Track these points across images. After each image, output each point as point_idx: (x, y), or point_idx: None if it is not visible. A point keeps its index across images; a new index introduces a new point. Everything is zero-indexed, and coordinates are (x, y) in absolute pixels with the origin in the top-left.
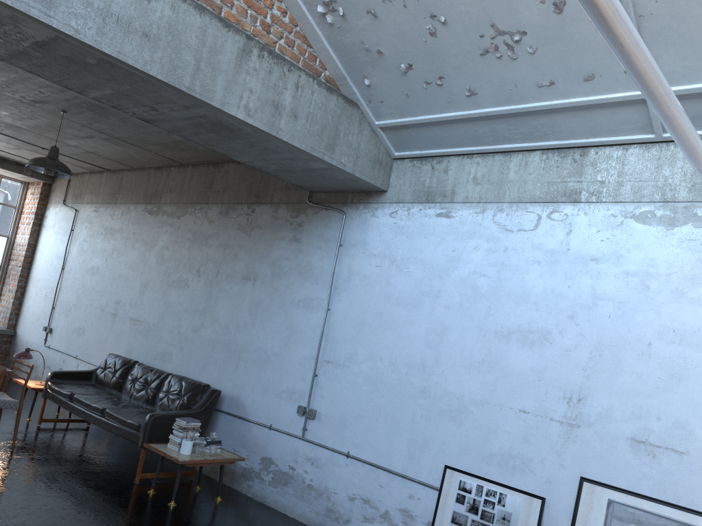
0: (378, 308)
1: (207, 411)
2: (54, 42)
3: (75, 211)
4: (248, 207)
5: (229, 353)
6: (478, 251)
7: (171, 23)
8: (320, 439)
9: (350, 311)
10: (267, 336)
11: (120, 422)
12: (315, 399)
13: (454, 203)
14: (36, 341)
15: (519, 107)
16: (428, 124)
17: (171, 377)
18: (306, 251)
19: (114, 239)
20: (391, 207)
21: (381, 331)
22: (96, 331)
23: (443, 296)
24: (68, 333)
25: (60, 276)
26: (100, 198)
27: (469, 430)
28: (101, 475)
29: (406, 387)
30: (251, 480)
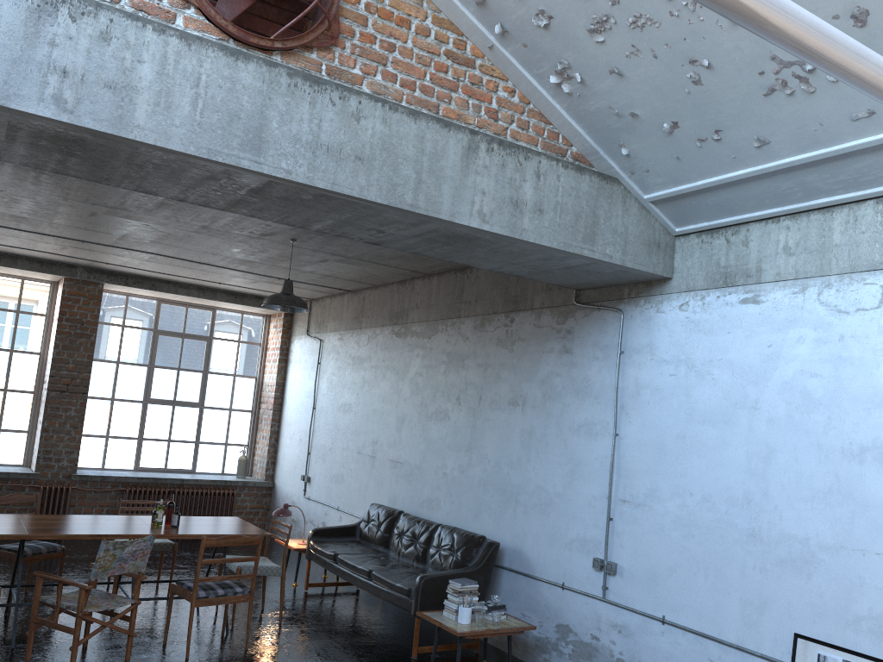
0: (678, 429)
1: (485, 569)
2: (268, 186)
3: (319, 342)
4: (506, 316)
5: (503, 495)
6: (804, 344)
7: (384, 138)
8: (625, 600)
9: (644, 435)
10: (545, 473)
11: (388, 586)
12: (613, 549)
13: (762, 284)
14: (295, 492)
15: (831, 149)
16: (712, 188)
17: (441, 529)
18: (580, 363)
19: (363, 369)
20: (680, 297)
21: (686, 459)
22: (355, 478)
23: (763, 407)
24: (326, 482)
25: (312, 416)
26: (344, 324)
27: (823, 585)
28: (375, 650)
29: (728, 530)
30: (547, 653)
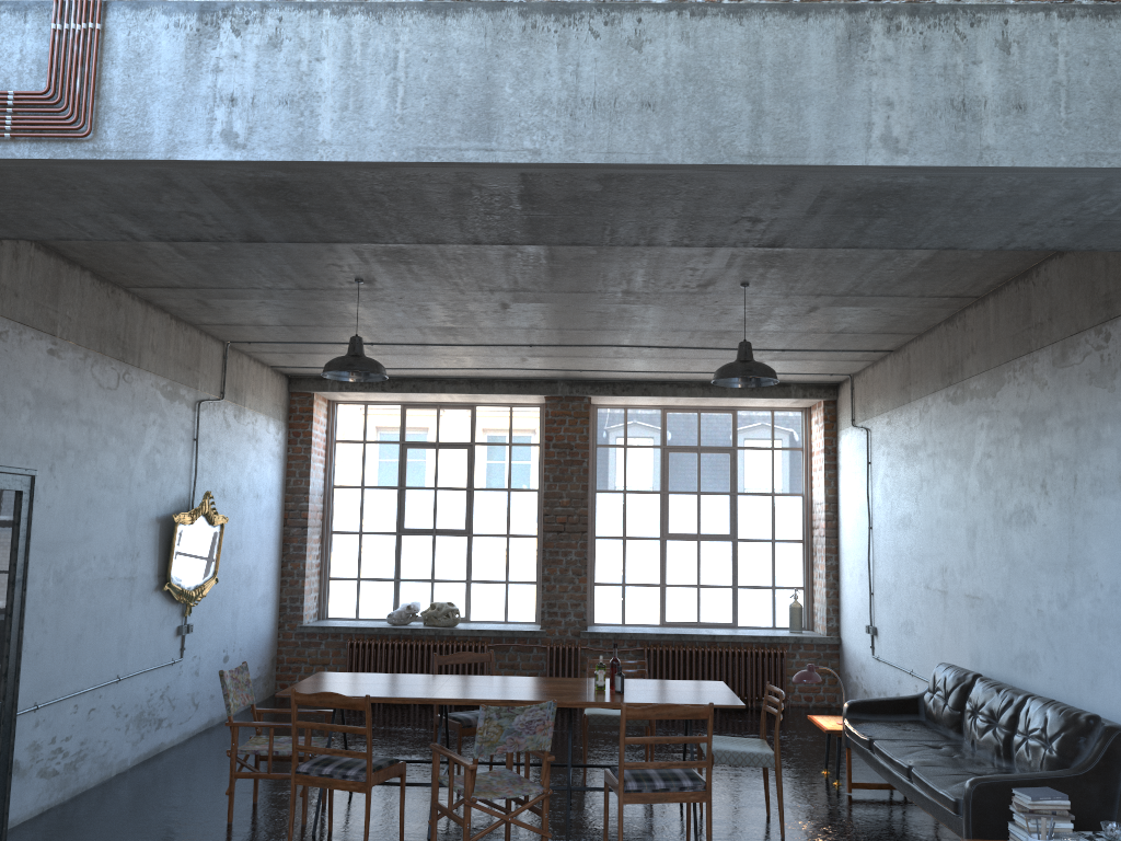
0: None
1: (1102, 775)
2: (530, 184)
3: (866, 433)
4: (1096, 332)
5: None
6: None
7: (688, 63)
8: None
9: None
10: None
11: (930, 793)
12: None
13: None
14: (863, 651)
15: None
16: None
17: (1029, 703)
18: None
19: (918, 461)
20: None
21: None
22: (926, 626)
23: None
24: (894, 634)
25: (869, 540)
26: (890, 401)
27: None
28: None
29: None
30: None
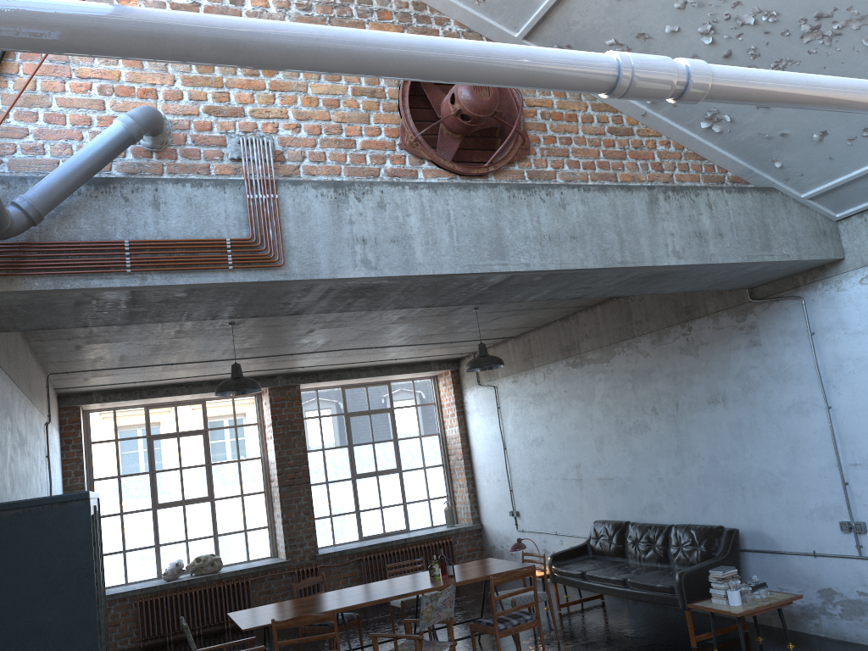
0: None
1: (733, 555)
2: (508, 279)
3: (493, 389)
4: (682, 326)
5: (727, 485)
6: None
7: (587, 215)
8: None
9: (858, 402)
10: (765, 456)
11: (648, 588)
12: (857, 510)
13: None
14: (507, 528)
15: None
16: (867, 174)
17: (675, 529)
18: (772, 352)
19: (546, 403)
20: (858, 273)
21: None
22: (566, 502)
23: None
24: (537, 512)
25: (505, 456)
26: (514, 368)
27: None
28: (655, 647)
29: None
30: (816, 618)
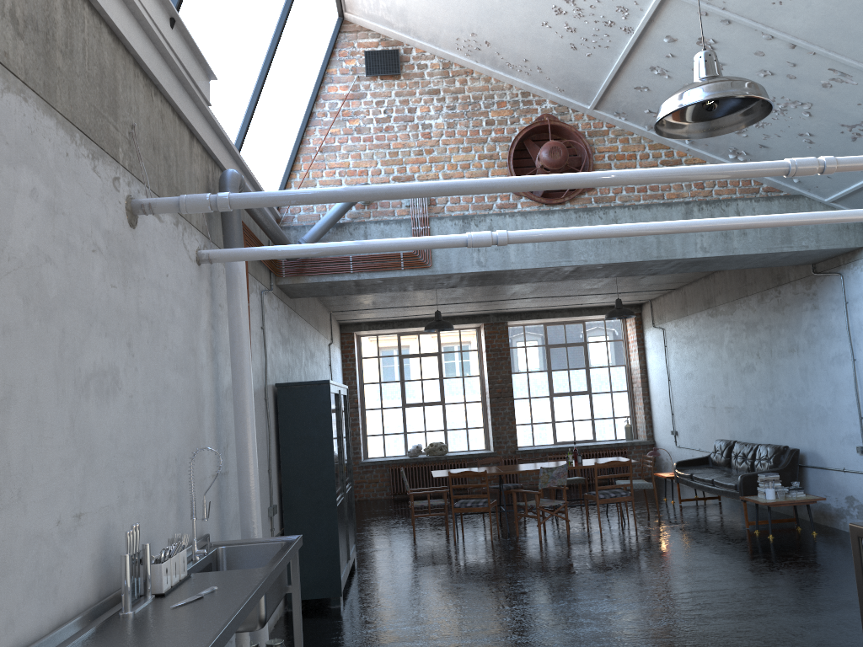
0: None
1: (790, 467)
2: (578, 268)
3: (662, 330)
4: (775, 290)
5: (798, 416)
6: None
7: None
8: None
9: None
10: (819, 395)
11: (723, 486)
12: None
13: None
14: (669, 444)
15: None
16: (862, 188)
17: (759, 447)
18: (825, 314)
19: (695, 345)
20: None
21: None
22: (705, 425)
23: None
24: (688, 432)
25: (669, 386)
26: (675, 314)
27: None
28: (720, 526)
29: None
30: (844, 518)
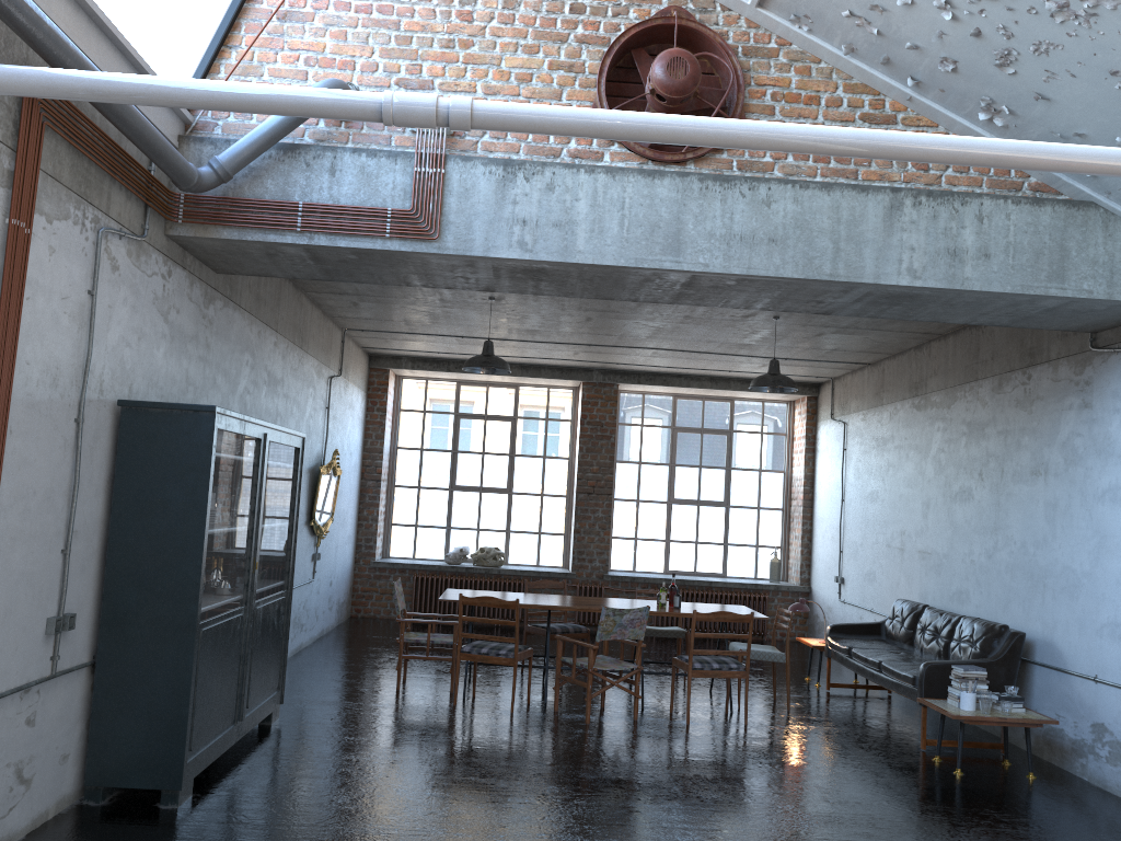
0: None
1: (1007, 661)
2: (694, 279)
3: (843, 425)
4: (1022, 373)
5: (1031, 580)
6: None
7: (797, 216)
8: None
9: None
10: (1071, 550)
11: (895, 675)
12: None
13: None
14: (831, 596)
15: None
16: None
17: (962, 620)
18: (1101, 418)
19: (887, 451)
20: None
21: None
22: (886, 574)
23: None
24: (859, 582)
25: (841, 510)
26: (865, 402)
27: None
28: (880, 739)
29: None
30: (1083, 757)
